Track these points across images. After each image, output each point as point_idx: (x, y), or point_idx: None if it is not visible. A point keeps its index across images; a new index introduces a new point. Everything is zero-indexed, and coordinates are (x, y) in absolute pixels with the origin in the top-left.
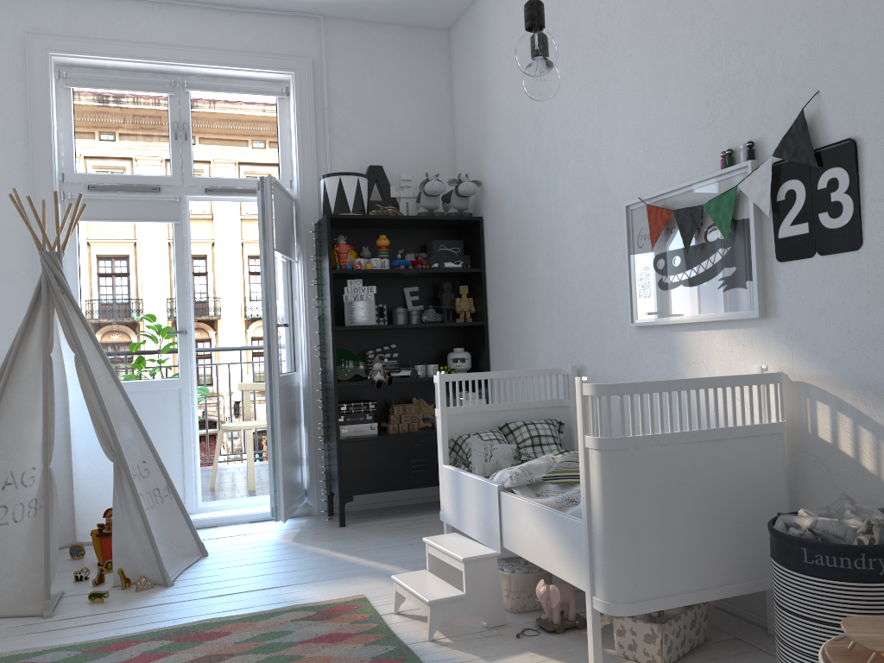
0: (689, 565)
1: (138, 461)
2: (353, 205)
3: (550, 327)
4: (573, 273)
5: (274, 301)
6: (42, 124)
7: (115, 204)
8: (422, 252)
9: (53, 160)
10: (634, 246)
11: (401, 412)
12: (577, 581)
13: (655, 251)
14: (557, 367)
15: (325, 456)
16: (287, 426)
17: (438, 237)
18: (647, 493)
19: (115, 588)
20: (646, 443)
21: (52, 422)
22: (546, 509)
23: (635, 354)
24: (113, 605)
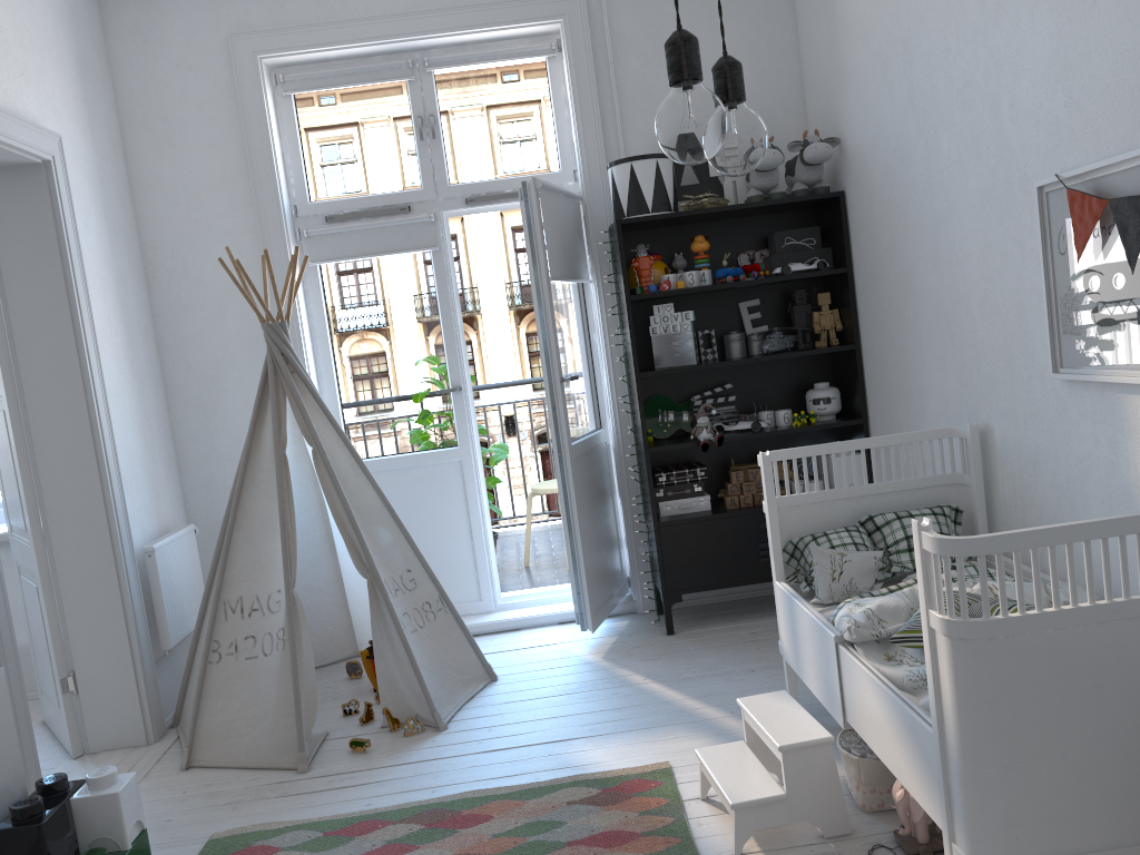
0: (1111, 808)
1: (401, 571)
2: (652, 200)
3: (941, 362)
4: (969, 284)
5: (555, 349)
6: (261, 150)
7: (358, 236)
8: (762, 248)
9: (278, 193)
10: (1053, 252)
11: (742, 479)
12: (932, 811)
13: (1085, 263)
14: (953, 422)
15: (647, 538)
16: (591, 506)
17: (784, 224)
18: (1031, 702)
19: (383, 729)
20: (1027, 627)
21: (292, 535)
22: (890, 694)
23: (1062, 419)
24: (374, 758)
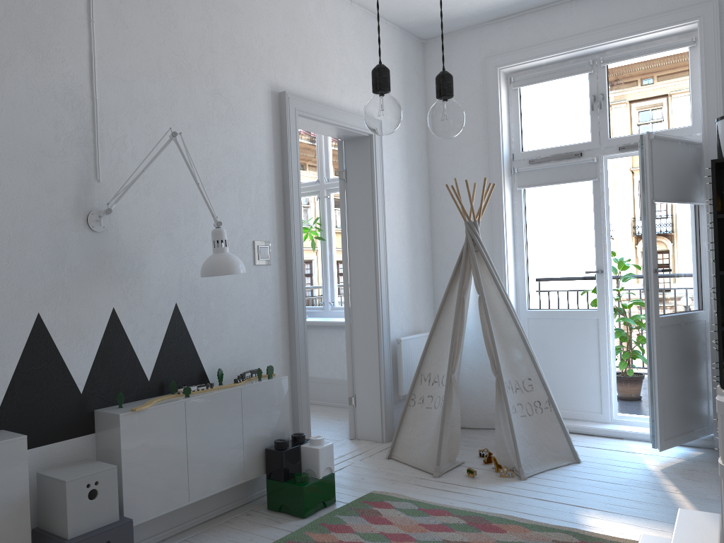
0: None
1: (524, 378)
2: None
3: None
4: None
5: (651, 249)
6: (493, 122)
7: (547, 171)
8: None
9: (500, 147)
10: None
11: None
12: None
13: None
14: None
15: None
16: (676, 363)
17: None
18: None
19: (492, 469)
20: None
21: (459, 344)
22: None
23: None
24: (474, 482)
